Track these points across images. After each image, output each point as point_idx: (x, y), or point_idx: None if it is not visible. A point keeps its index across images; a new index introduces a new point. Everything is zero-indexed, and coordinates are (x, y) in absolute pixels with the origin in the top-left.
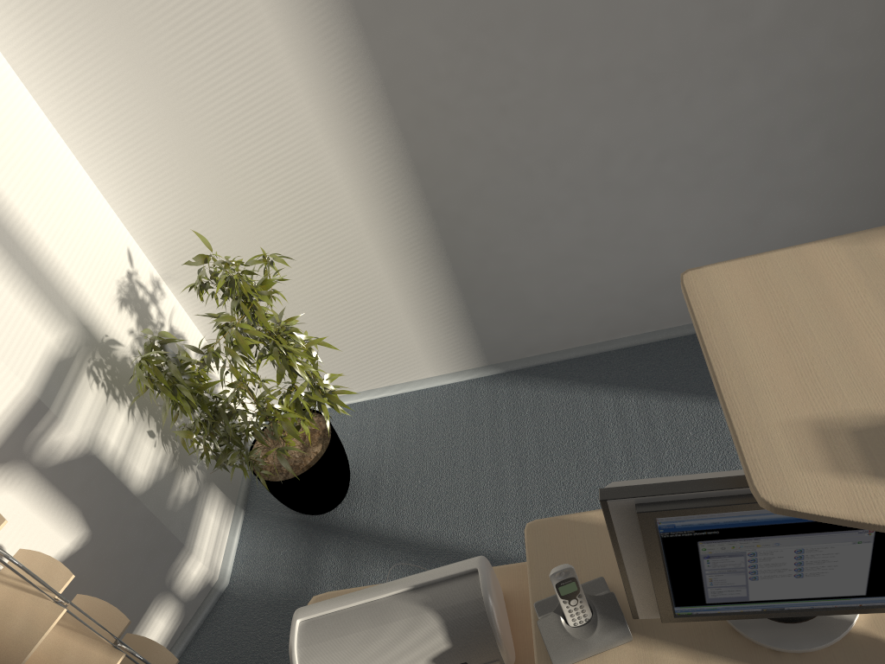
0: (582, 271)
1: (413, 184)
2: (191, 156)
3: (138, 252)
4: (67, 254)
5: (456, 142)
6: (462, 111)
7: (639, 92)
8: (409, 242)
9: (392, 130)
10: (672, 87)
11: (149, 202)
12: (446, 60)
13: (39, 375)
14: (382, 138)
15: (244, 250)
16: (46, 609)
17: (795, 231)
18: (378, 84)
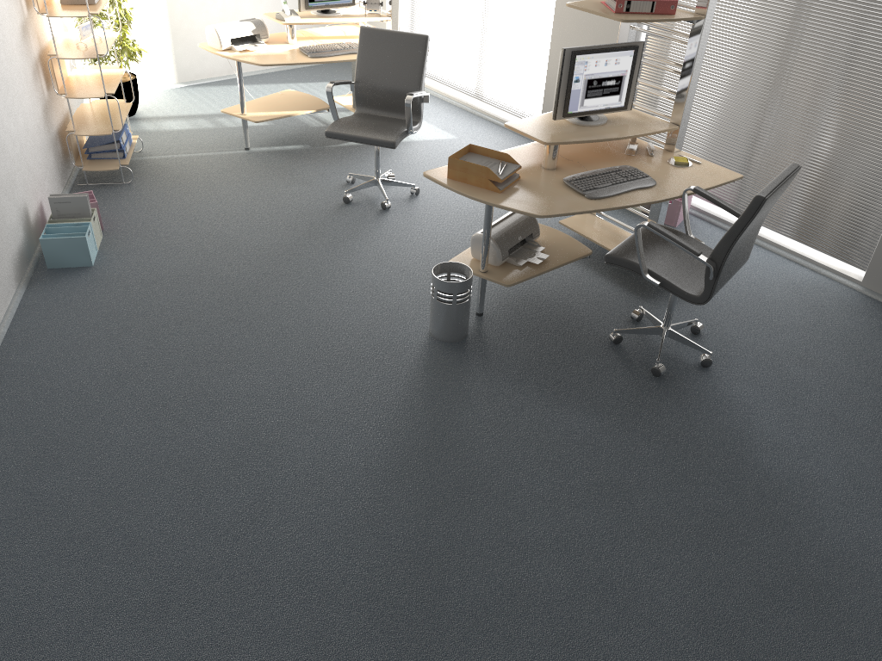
0: None
1: None
2: None
3: None
4: None
5: None
6: None
7: None
8: (154, 5)
9: None
10: None
11: None
12: None
13: None
14: None
15: None
16: (111, 33)
17: None
18: None
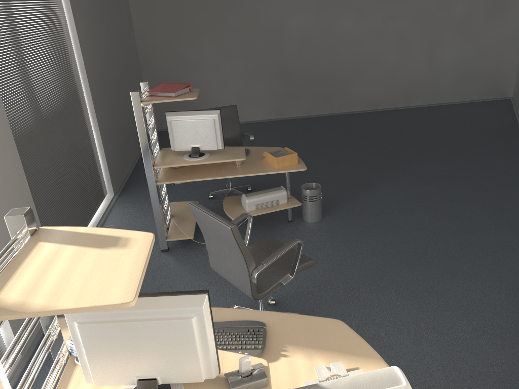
0: None
1: None
2: None
3: None
4: None
5: None
6: None
7: None
8: None
9: None
10: None
11: None
12: None
13: None
14: None
15: None
16: None
17: None
18: None
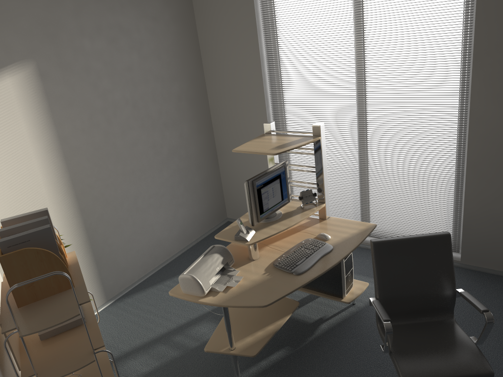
0: (134, 245)
1: (80, 218)
2: None
3: None
4: None
5: (93, 199)
6: (95, 187)
7: (141, 176)
8: (78, 244)
9: (73, 197)
10: (149, 174)
11: None
12: (90, 170)
13: None
14: (70, 200)
15: None
16: None
17: (184, 217)
18: (69, 179)
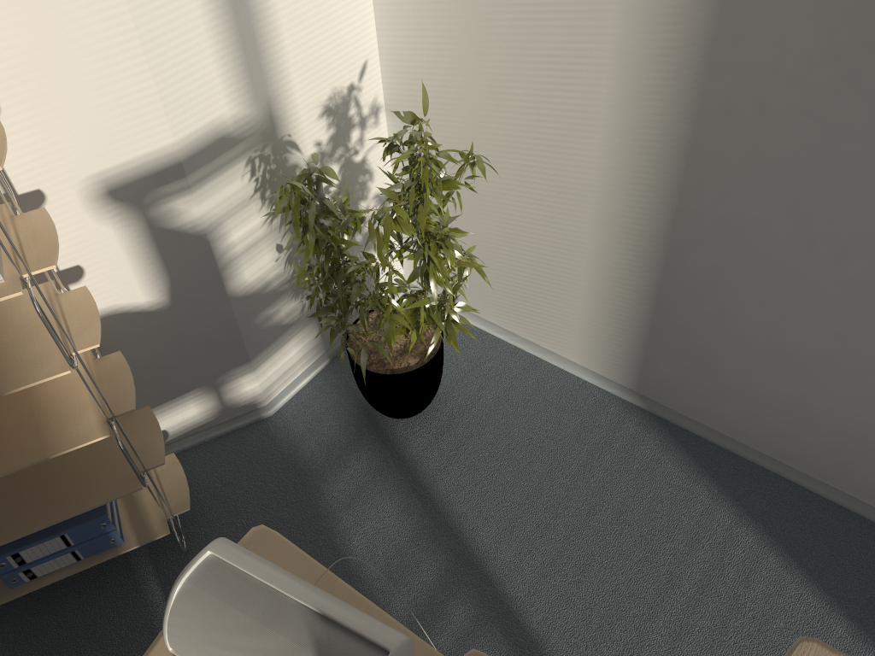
0: (798, 378)
1: (673, 172)
2: (469, 5)
3: (375, 69)
4: (296, 37)
5: (751, 158)
6: (781, 129)
7: None
8: (632, 227)
9: (688, 102)
10: None
11: (409, 28)
12: (801, 60)
13: (194, 140)
14: (671, 104)
15: (469, 129)
16: (57, 359)
17: None
18: (704, 41)
